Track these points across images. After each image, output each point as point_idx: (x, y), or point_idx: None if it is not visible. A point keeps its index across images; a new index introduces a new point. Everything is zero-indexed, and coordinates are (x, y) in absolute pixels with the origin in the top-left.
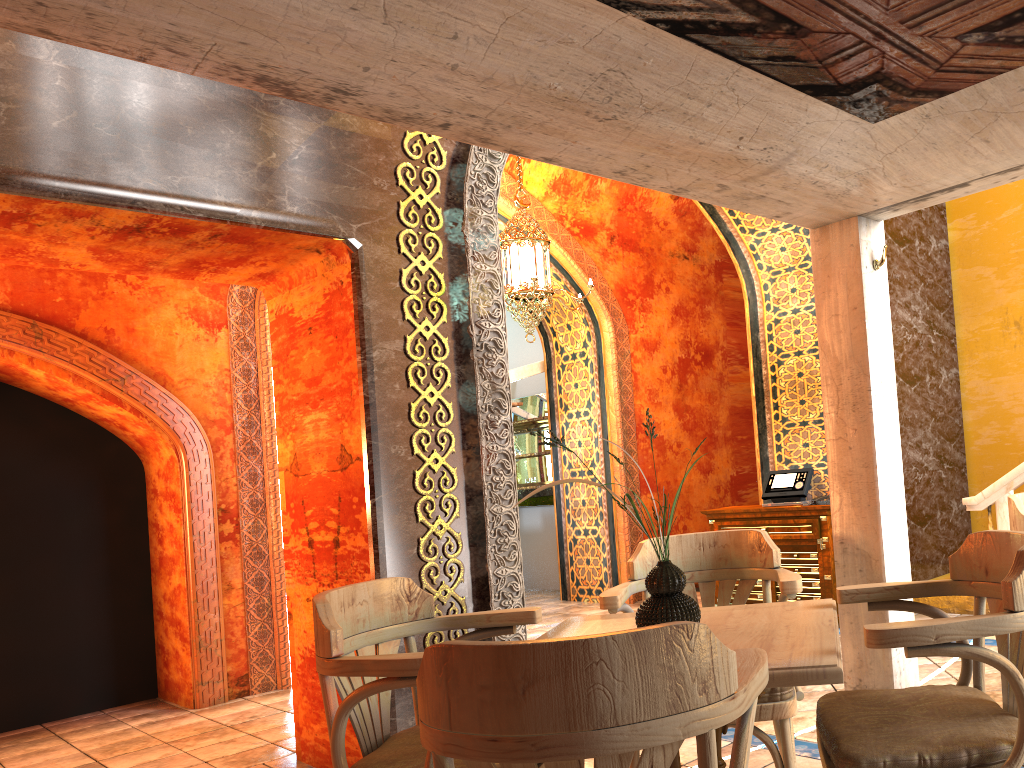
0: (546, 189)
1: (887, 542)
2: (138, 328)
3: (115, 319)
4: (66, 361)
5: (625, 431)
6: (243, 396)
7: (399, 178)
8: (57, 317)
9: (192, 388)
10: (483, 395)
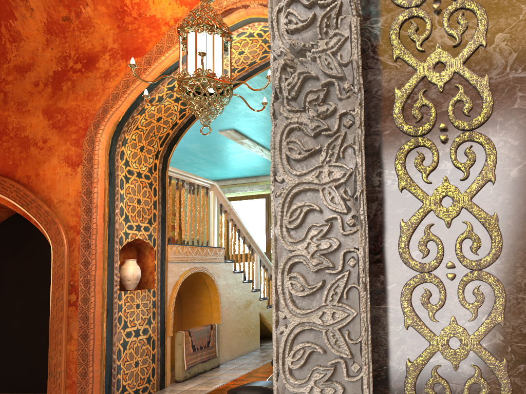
0: None
1: None
2: (40, 173)
3: (31, 169)
4: (8, 197)
5: None
6: (85, 209)
7: None
8: (9, 173)
9: (62, 206)
10: None
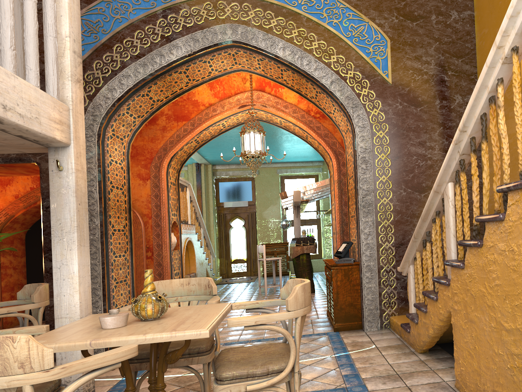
0: (297, 99)
1: (56, 298)
2: None
3: None
4: None
5: (344, 213)
6: (155, 205)
7: None
8: None
9: (137, 203)
10: None
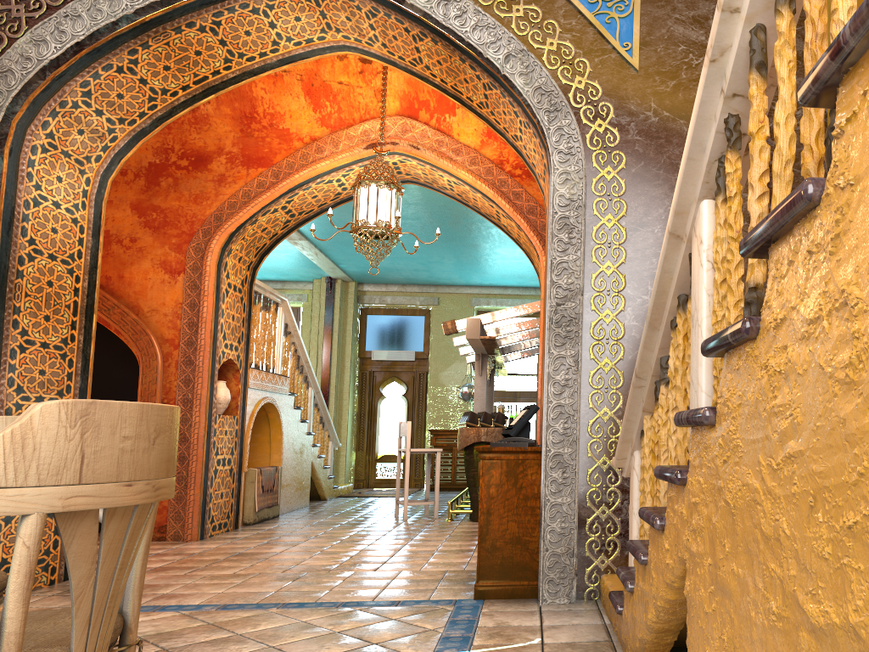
0: (481, 137)
1: None
2: (126, 275)
3: (112, 270)
4: None
5: None
6: (188, 322)
7: None
8: None
9: (155, 316)
10: None
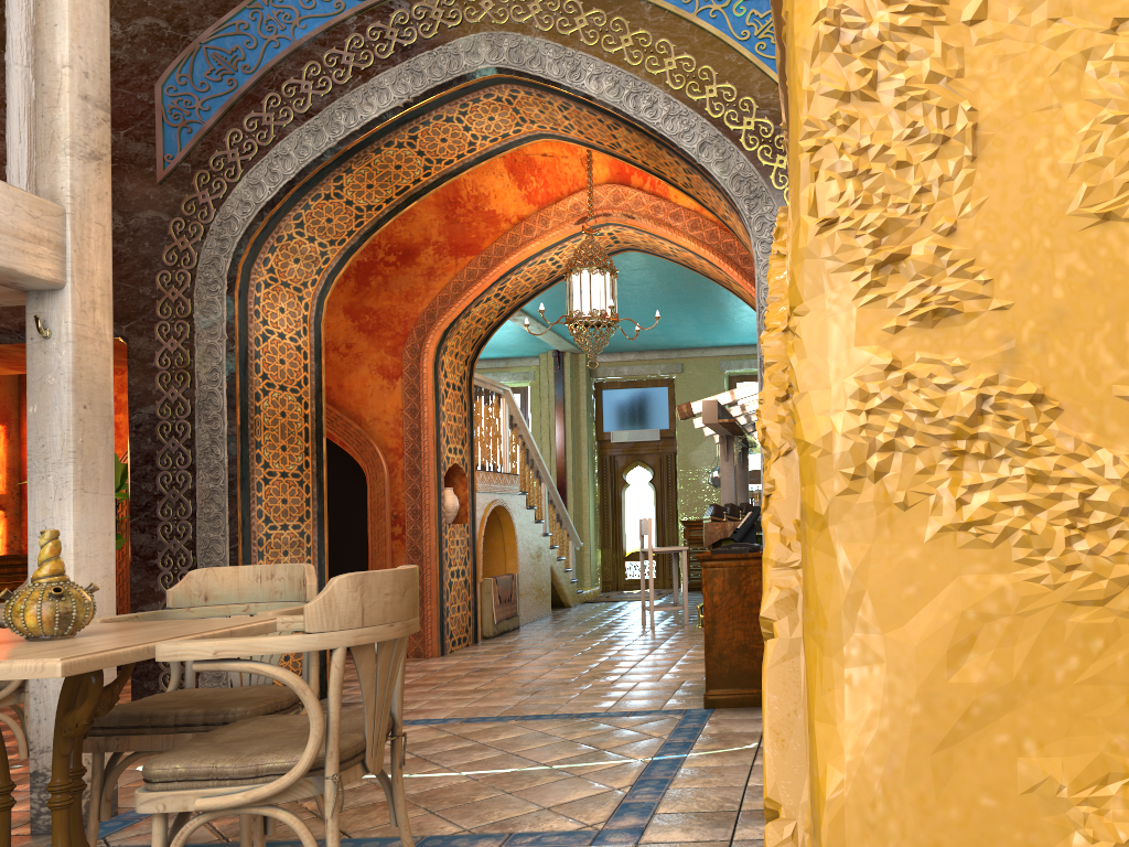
0: None
1: None
2: (345, 384)
3: (332, 379)
4: None
5: None
6: (410, 429)
7: (157, 284)
8: None
9: (377, 425)
10: (202, 444)
